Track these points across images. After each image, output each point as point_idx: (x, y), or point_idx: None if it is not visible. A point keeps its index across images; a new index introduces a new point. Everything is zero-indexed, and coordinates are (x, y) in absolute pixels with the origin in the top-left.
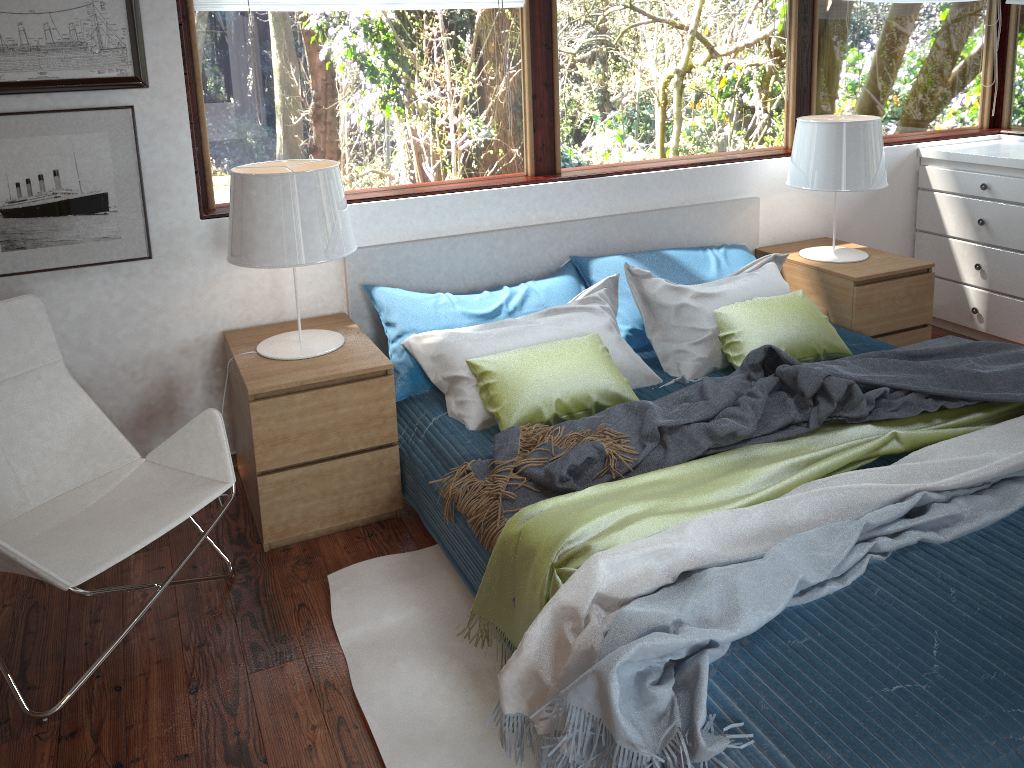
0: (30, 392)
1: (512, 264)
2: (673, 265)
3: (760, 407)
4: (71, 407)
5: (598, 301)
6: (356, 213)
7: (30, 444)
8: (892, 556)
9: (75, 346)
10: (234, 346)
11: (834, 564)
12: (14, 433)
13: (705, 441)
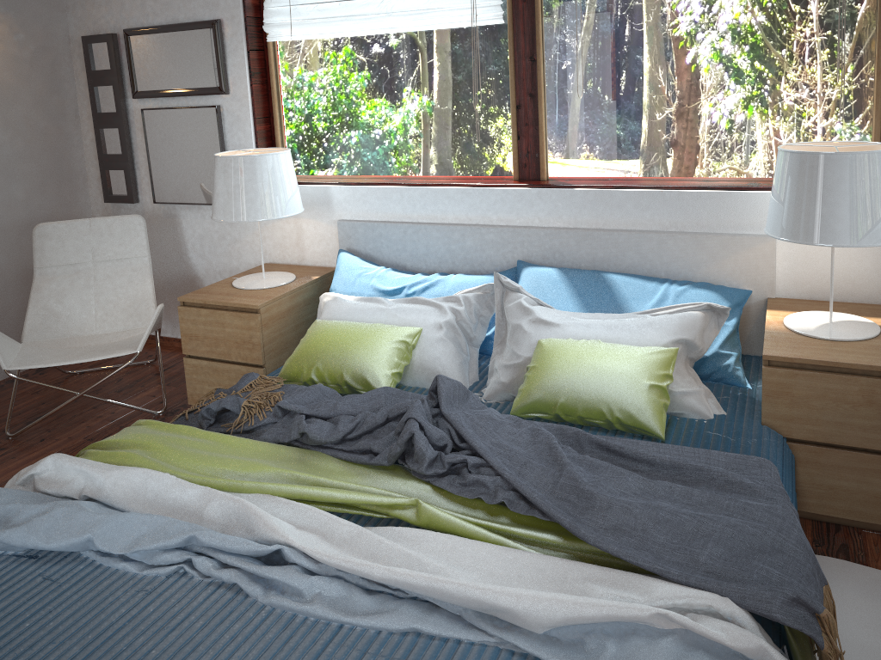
0: (122, 270)
1: (467, 257)
2: (604, 290)
3: (363, 425)
4: (139, 284)
5: (458, 302)
6: (350, 193)
7: (110, 299)
8: (213, 583)
9: (198, 253)
10: (243, 272)
11: (135, 548)
12: (104, 290)
13: (295, 432)
